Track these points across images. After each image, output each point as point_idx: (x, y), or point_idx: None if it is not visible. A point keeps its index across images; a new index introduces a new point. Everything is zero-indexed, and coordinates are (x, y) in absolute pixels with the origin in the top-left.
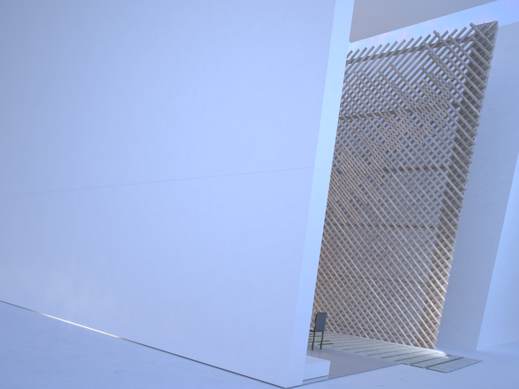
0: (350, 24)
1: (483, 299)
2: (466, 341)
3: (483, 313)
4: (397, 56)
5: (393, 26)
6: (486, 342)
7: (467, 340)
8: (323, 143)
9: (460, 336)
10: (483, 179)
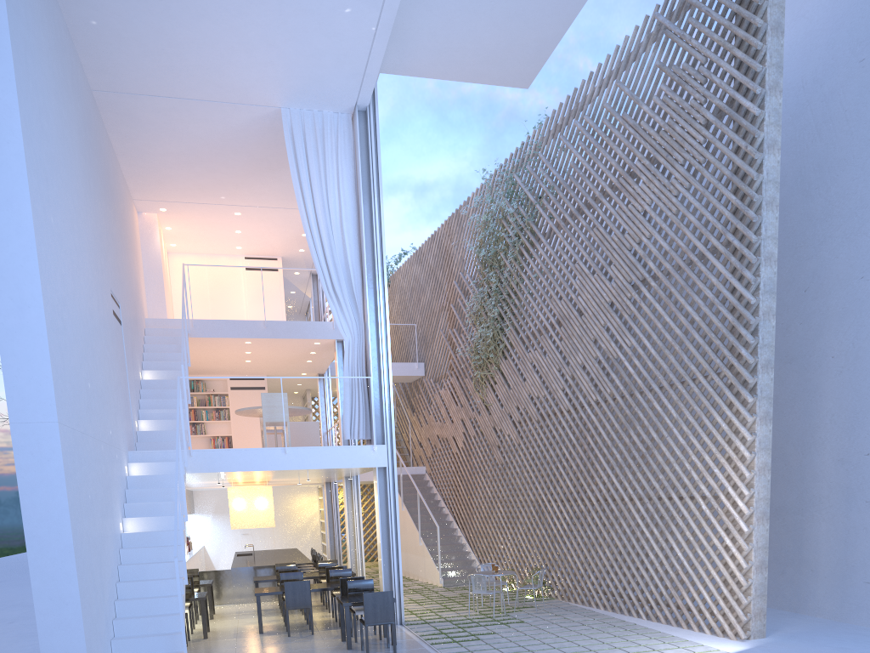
0: (31, 213)
1: None
2: None
3: None
4: (630, 62)
5: (553, 33)
6: None
7: None
8: (21, 385)
9: None
10: None
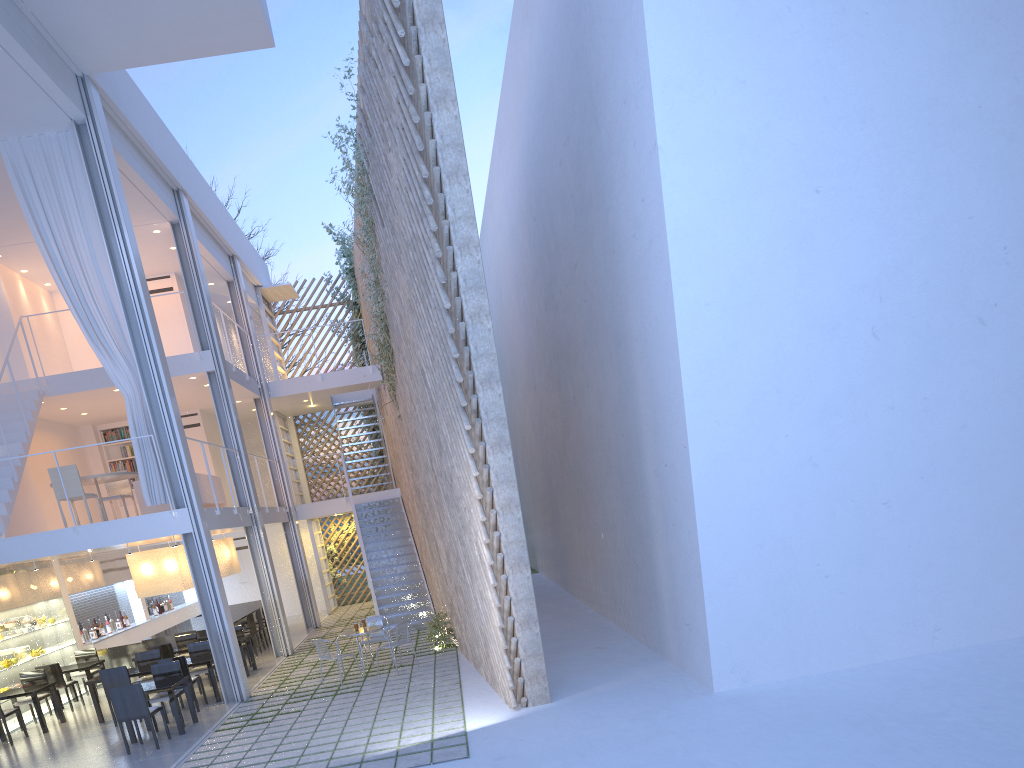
0: None
1: (695, 537)
2: (701, 664)
3: (702, 581)
4: None
5: None
6: (840, 652)
7: (702, 663)
8: None
9: (695, 649)
10: (635, 162)
